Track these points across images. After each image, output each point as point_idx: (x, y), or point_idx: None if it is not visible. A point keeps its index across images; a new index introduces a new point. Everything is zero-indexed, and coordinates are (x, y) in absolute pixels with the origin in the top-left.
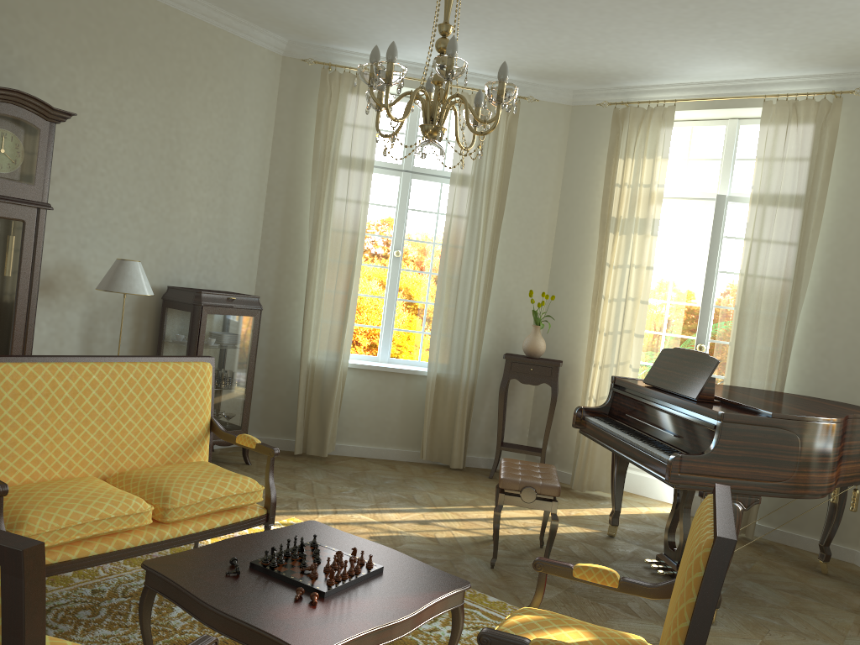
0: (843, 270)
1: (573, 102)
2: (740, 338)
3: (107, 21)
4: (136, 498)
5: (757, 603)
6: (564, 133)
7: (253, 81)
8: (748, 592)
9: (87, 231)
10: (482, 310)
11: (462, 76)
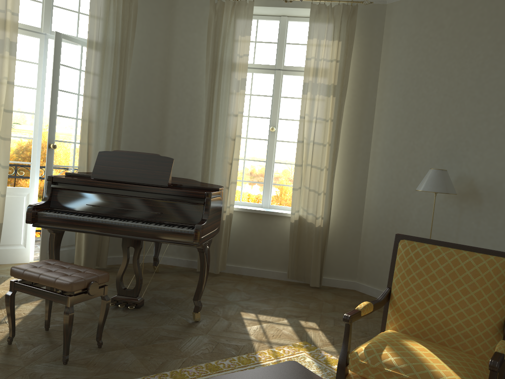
0: (137, 95)
1: None
2: (91, 139)
3: None
4: None
5: (180, 300)
6: None
7: None
8: (166, 297)
9: None
10: None
11: None
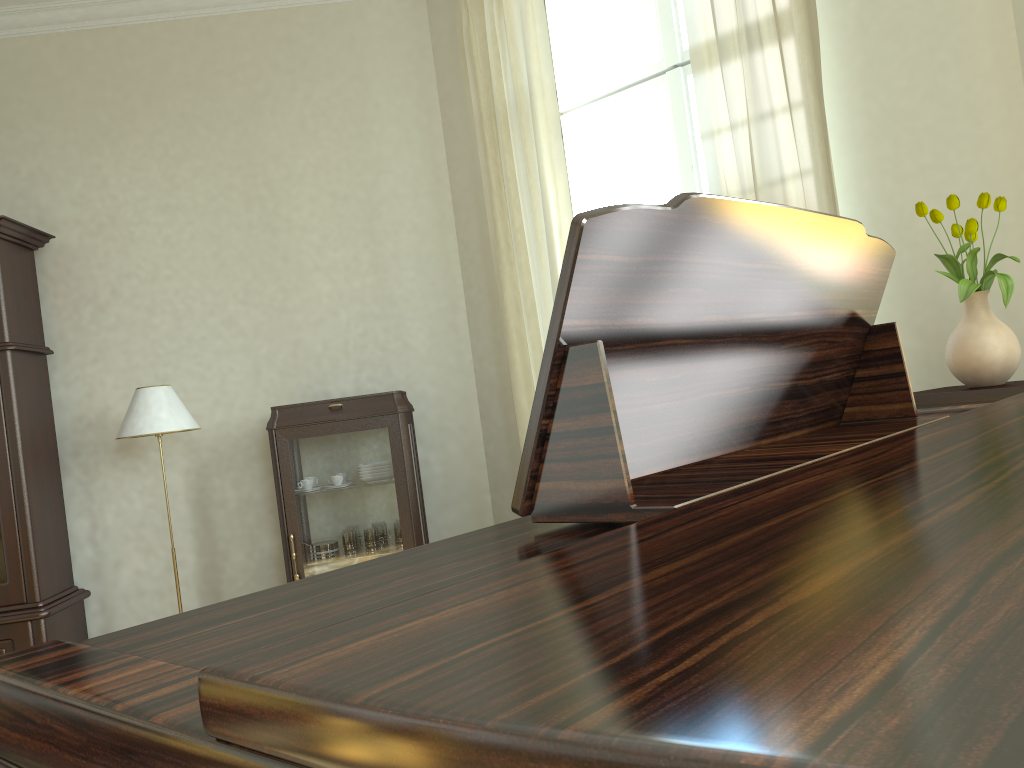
0: None
1: None
2: None
3: (126, 79)
4: None
5: None
6: None
7: (379, 55)
8: None
9: (165, 359)
10: None
11: None
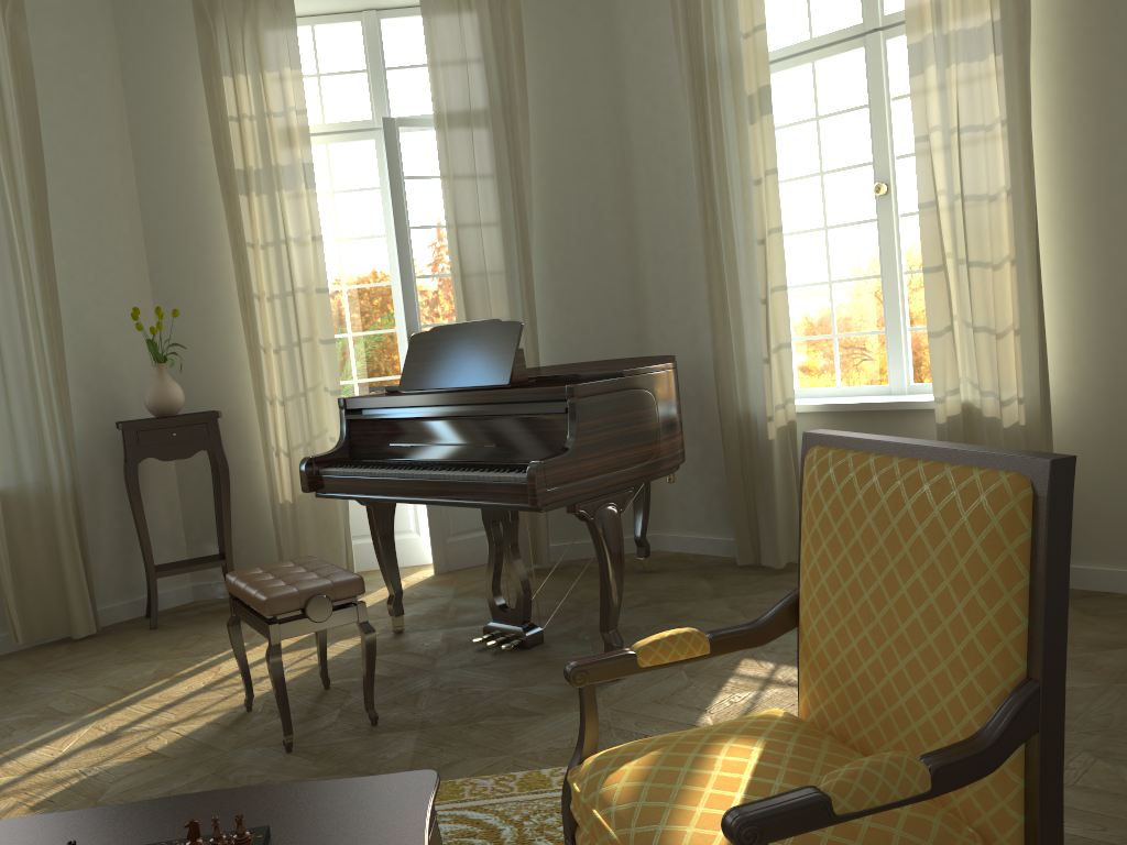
0: (564, 196)
1: None
2: (471, 309)
3: None
4: None
5: (632, 632)
6: (111, 45)
7: None
8: None
9: None
10: (53, 360)
11: None
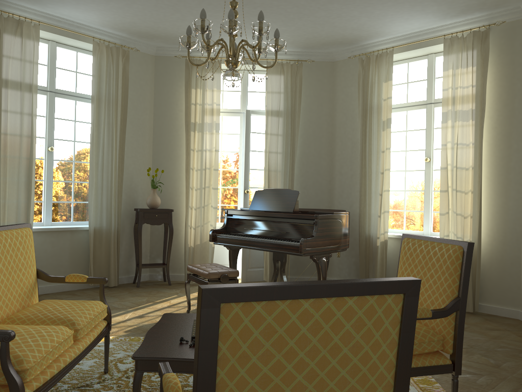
0: (308, 146)
1: (156, 54)
2: (270, 183)
3: None
4: (61, 326)
5: None
6: (152, 72)
7: None
8: None
9: None
10: (118, 182)
11: (90, 29)
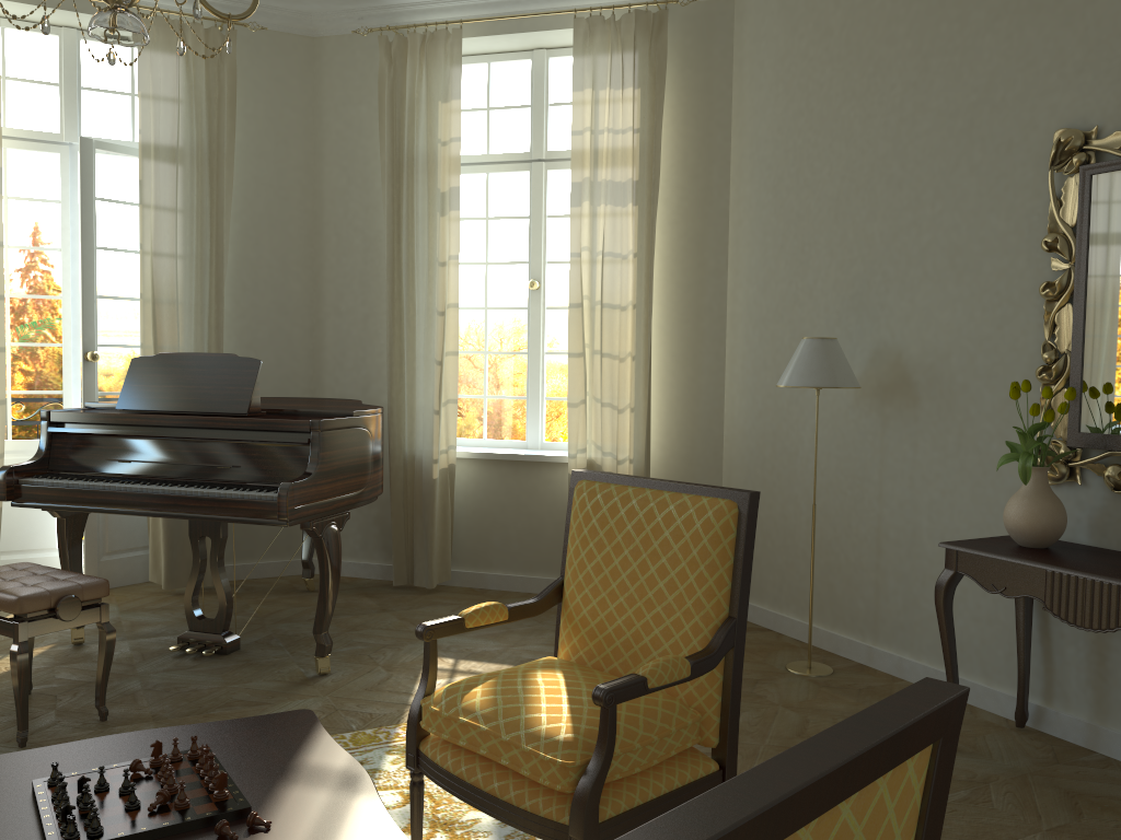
0: (257, 243)
1: None
2: (160, 336)
3: None
4: None
5: None
6: None
7: None
8: (297, 633)
9: None
10: None
11: None
